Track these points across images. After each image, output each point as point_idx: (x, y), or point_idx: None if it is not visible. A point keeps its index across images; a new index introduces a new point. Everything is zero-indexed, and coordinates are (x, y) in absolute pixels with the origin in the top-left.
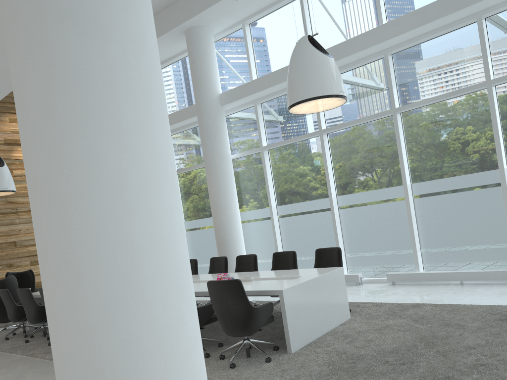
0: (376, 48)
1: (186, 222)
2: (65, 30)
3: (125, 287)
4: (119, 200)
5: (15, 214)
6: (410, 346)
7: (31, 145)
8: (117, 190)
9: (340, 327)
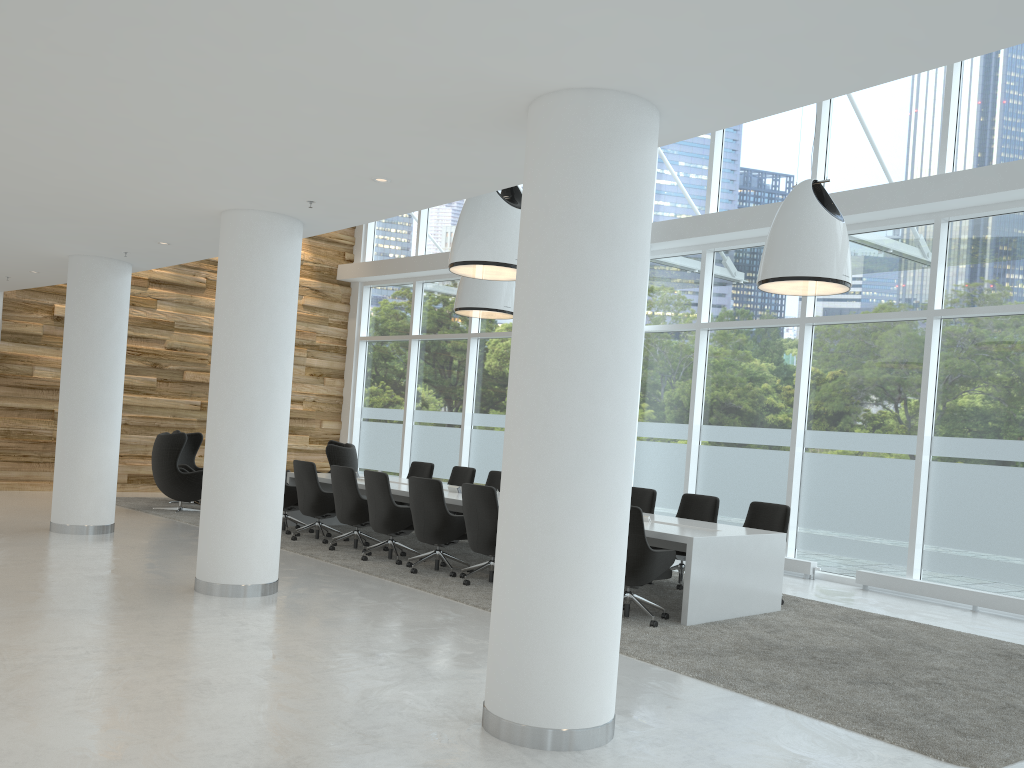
0: (923, 208)
1: None
2: (586, 235)
3: (586, 457)
4: (597, 384)
5: None
6: (853, 651)
7: (533, 323)
8: (597, 376)
9: (761, 616)
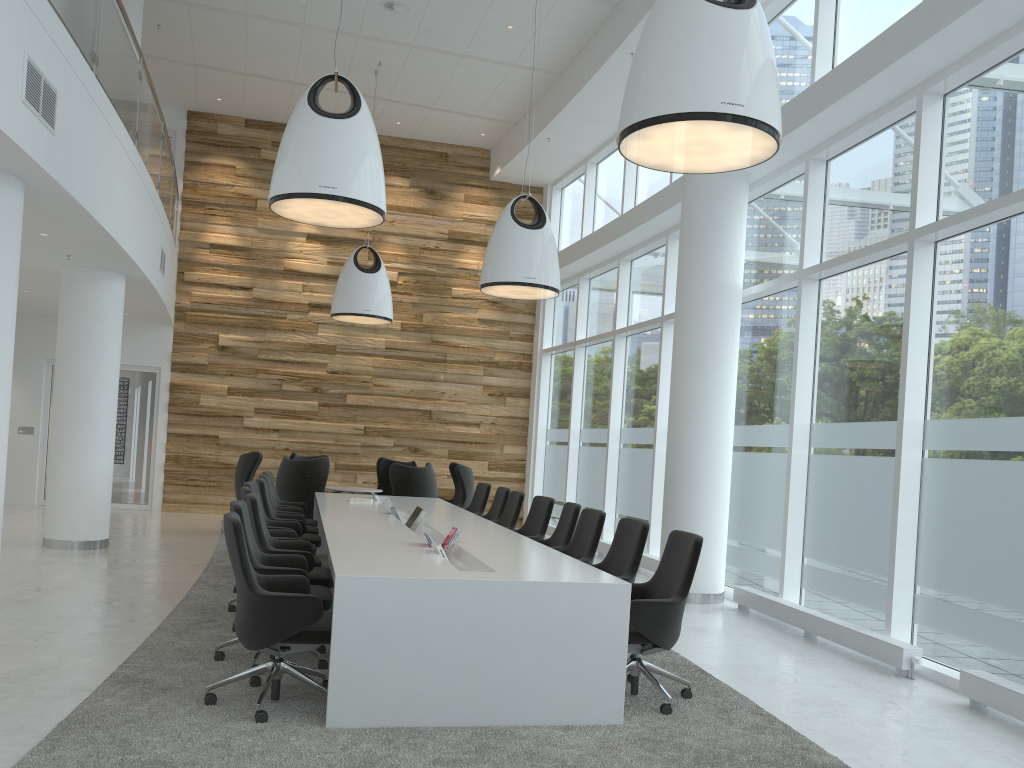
0: None
1: None
2: None
3: None
4: None
5: (440, 364)
6: None
7: None
8: None
9: (542, 729)
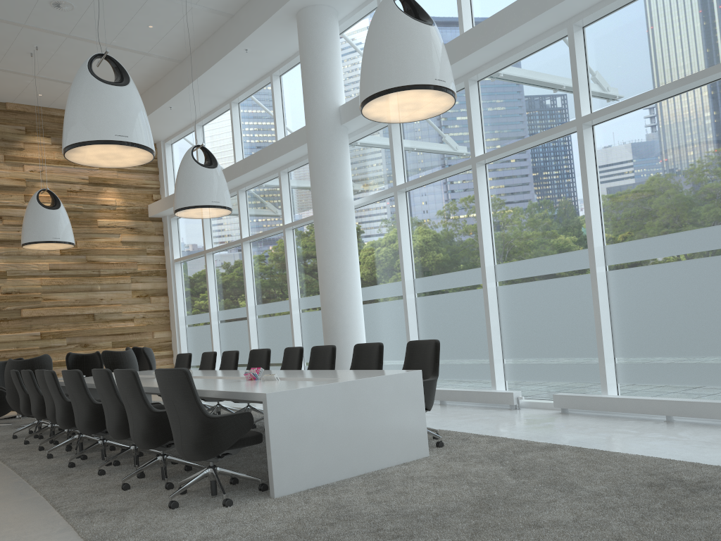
0: (550, 16)
1: (301, 300)
2: None
3: None
4: None
5: (96, 278)
6: (447, 510)
7: None
8: None
9: (395, 467)
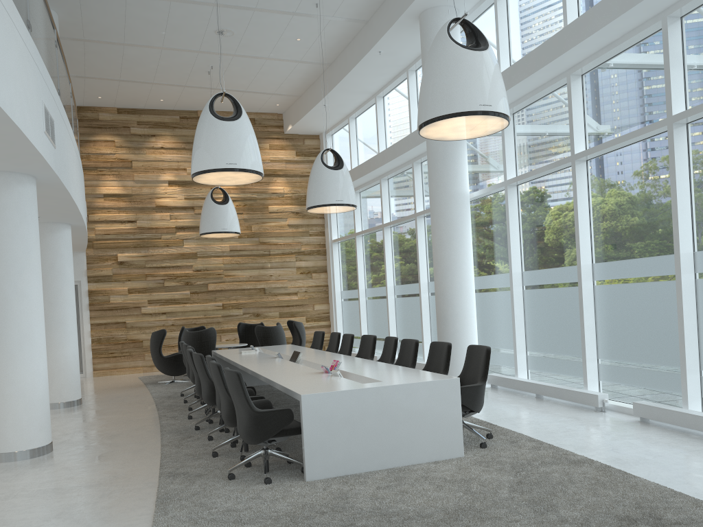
0: (640, 11)
1: (430, 283)
2: None
3: None
4: None
5: (267, 257)
6: (420, 515)
7: None
8: None
9: (423, 465)
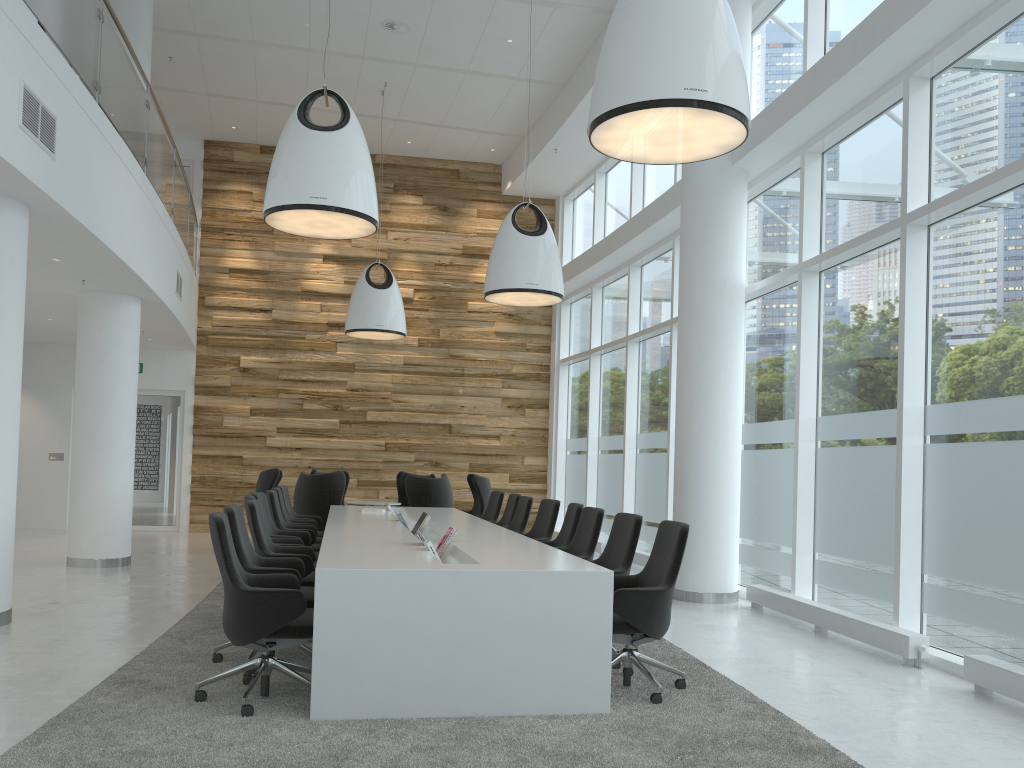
0: None
1: None
2: None
3: None
4: None
5: (458, 378)
6: None
7: None
8: None
9: (527, 718)
